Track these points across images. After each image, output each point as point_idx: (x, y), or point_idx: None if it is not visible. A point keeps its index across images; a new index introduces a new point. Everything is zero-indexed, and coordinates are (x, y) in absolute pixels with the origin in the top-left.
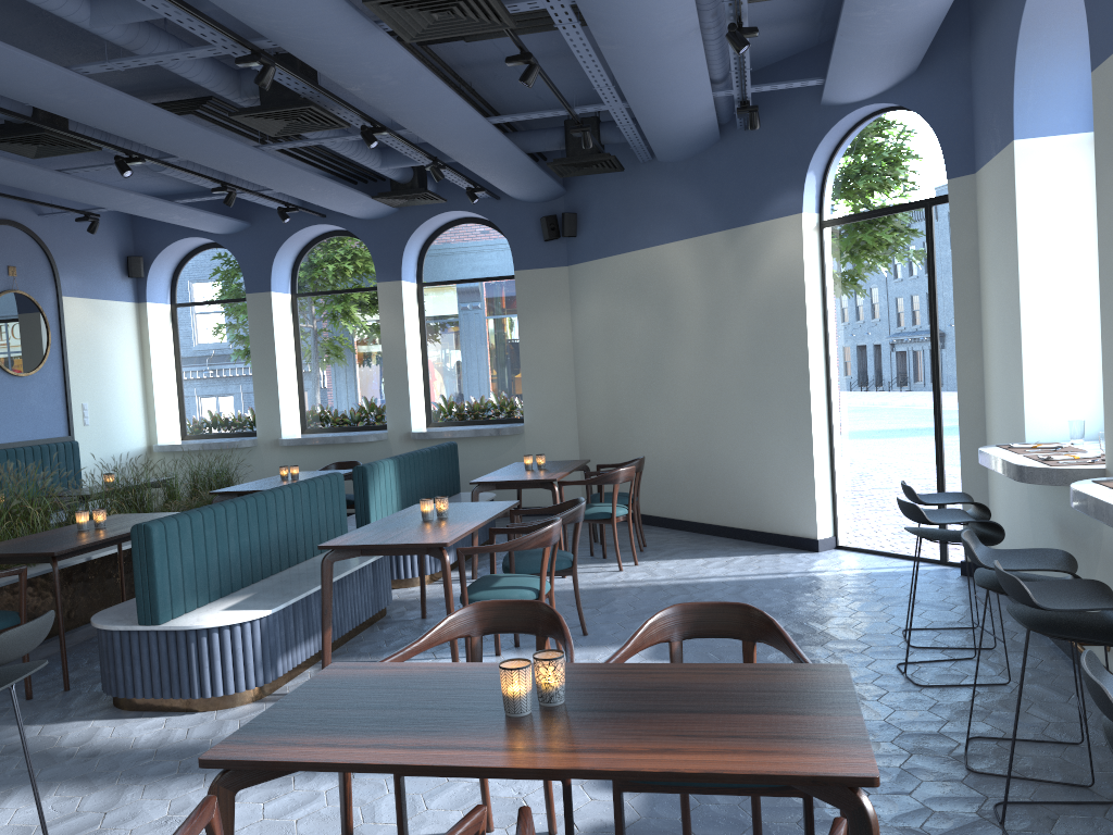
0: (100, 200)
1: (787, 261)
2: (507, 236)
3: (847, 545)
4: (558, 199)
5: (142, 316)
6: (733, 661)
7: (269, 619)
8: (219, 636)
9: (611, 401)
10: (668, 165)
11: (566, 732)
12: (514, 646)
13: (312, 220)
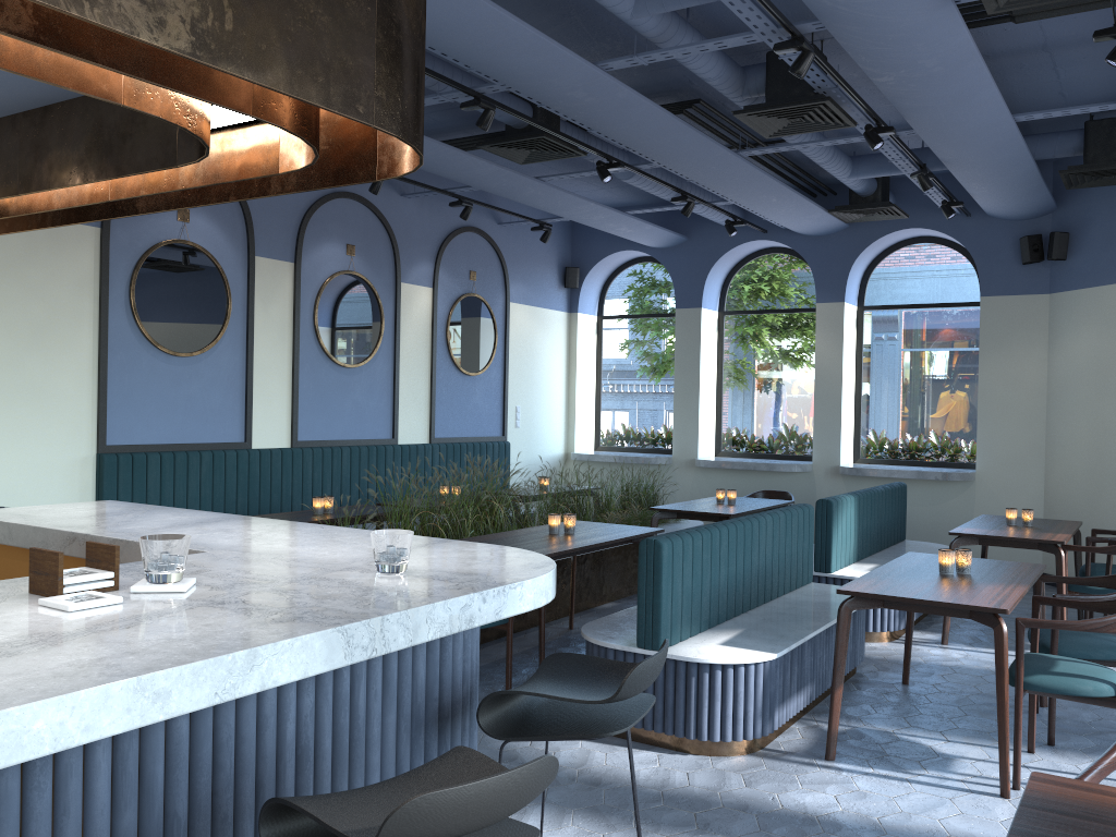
0: (563, 209)
1: None
2: (974, 257)
3: None
4: (1043, 216)
5: (572, 326)
6: None
7: (771, 663)
8: (721, 674)
9: (1097, 455)
10: None
11: None
12: (1047, 744)
13: (751, 235)
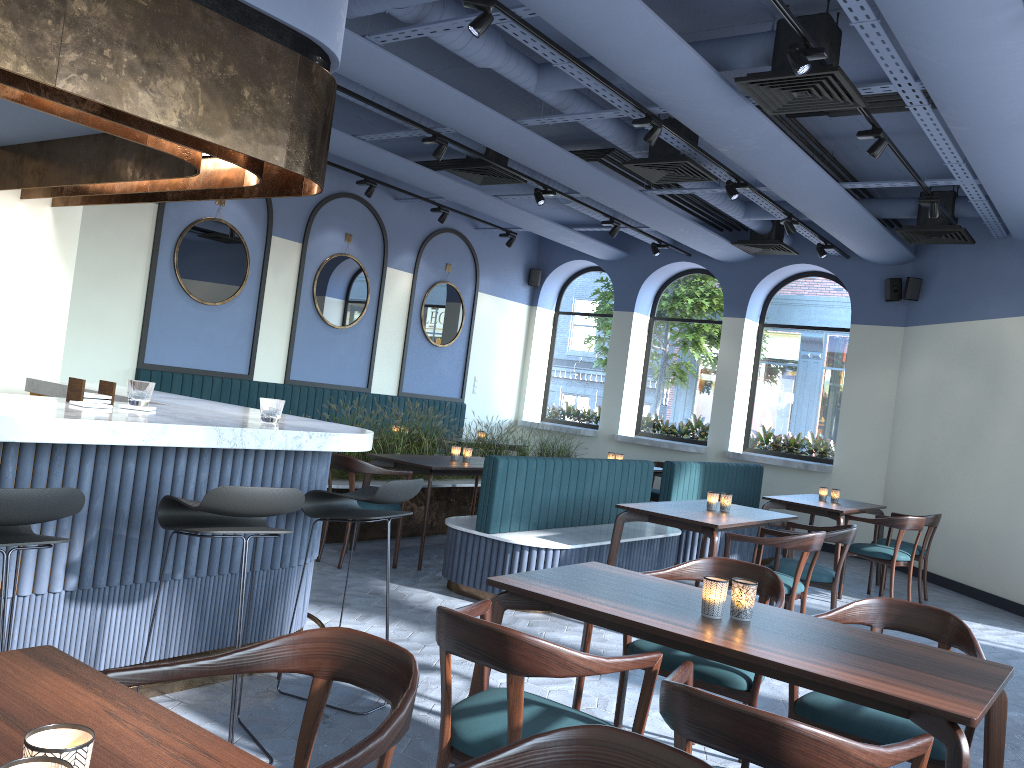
0: (519, 221)
1: None
2: (849, 292)
3: None
4: (906, 264)
5: (532, 317)
6: None
7: (567, 552)
8: (528, 554)
9: (922, 459)
10: (1023, 243)
11: (740, 633)
12: None
13: (679, 257)
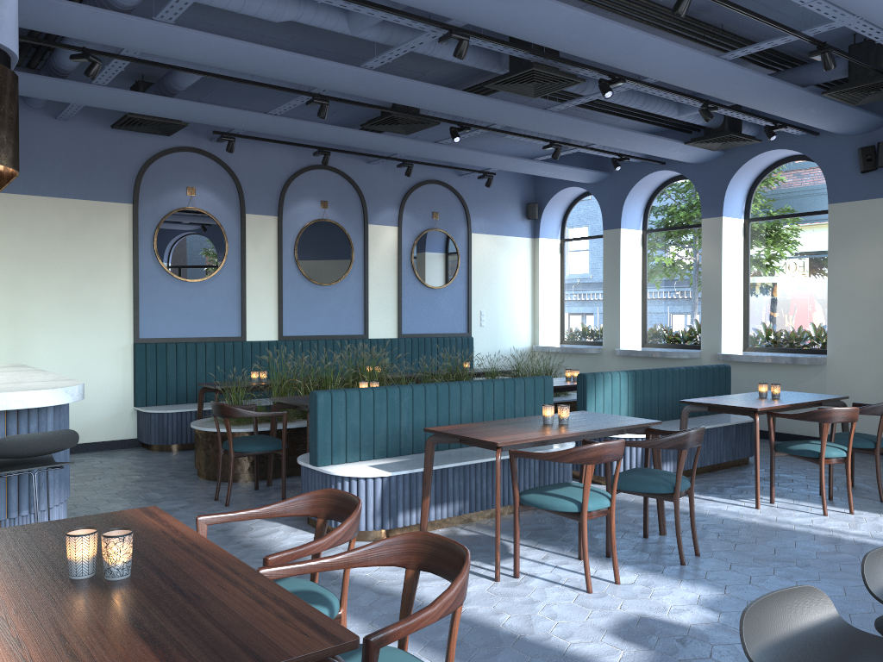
0: (474, 162)
1: None
2: (823, 170)
3: None
4: (879, 129)
5: (536, 248)
6: None
7: (391, 479)
8: (349, 484)
9: None
10: None
11: (43, 601)
12: (605, 556)
13: (654, 167)
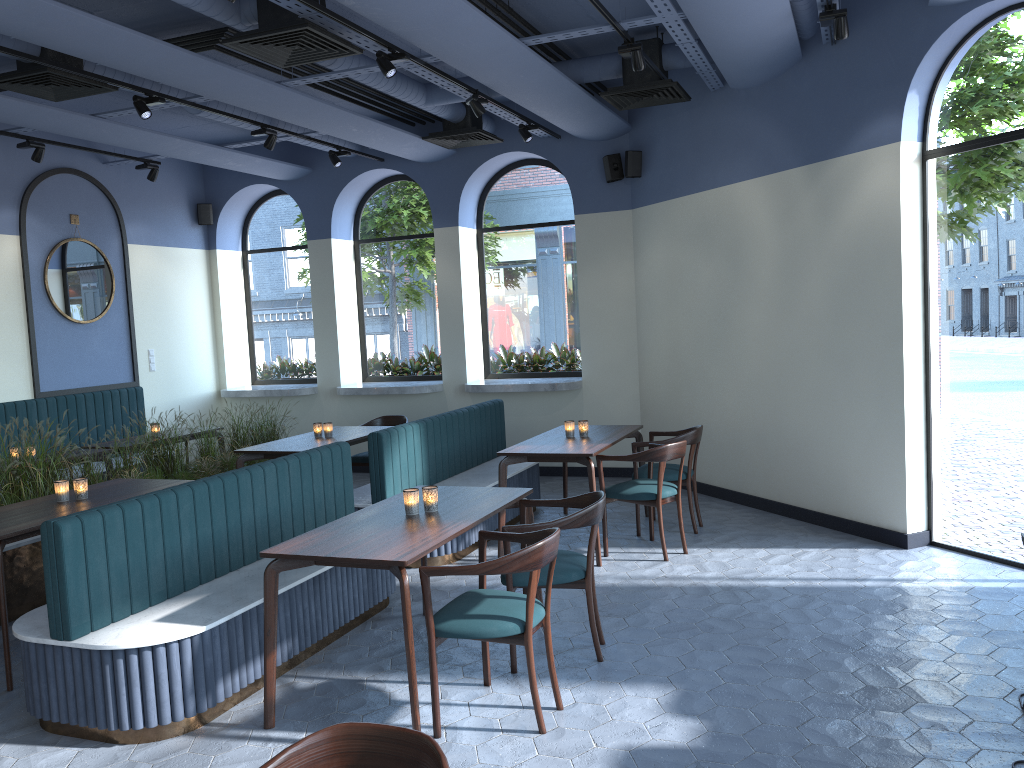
0: (145, 146)
1: (879, 200)
2: (567, 178)
3: (943, 542)
4: (622, 136)
5: (213, 263)
6: (778, 729)
7: (204, 636)
8: (138, 658)
9: (674, 358)
10: (742, 92)
11: None
12: (510, 671)
13: (370, 164)
